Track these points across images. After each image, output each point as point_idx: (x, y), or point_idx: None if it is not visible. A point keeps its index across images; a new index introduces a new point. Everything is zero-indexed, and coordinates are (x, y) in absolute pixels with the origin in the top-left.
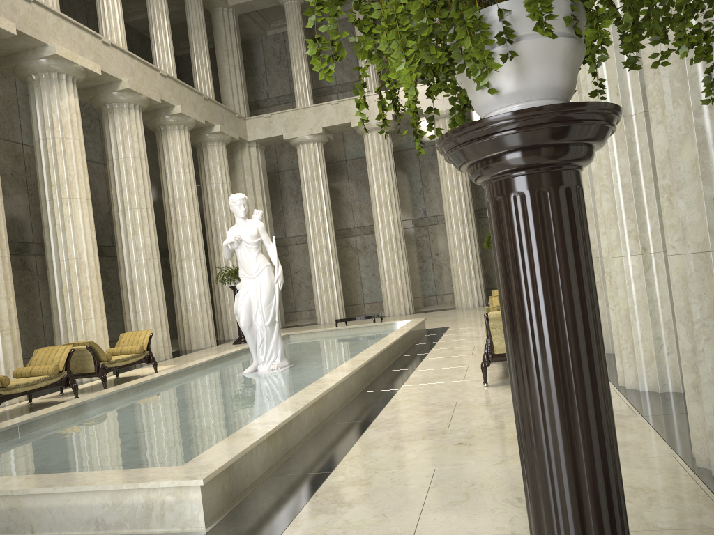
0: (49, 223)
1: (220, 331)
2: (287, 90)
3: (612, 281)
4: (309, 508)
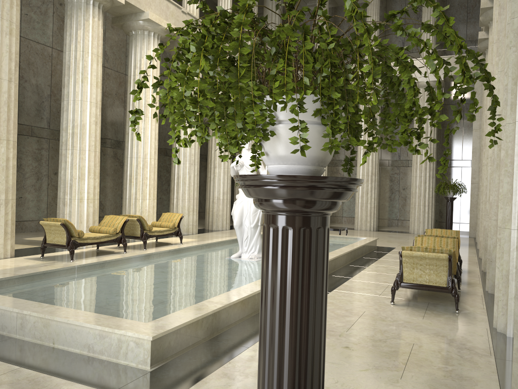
0: (129, 132)
1: None
2: None
3: (500, 246)
4: (220, 371)
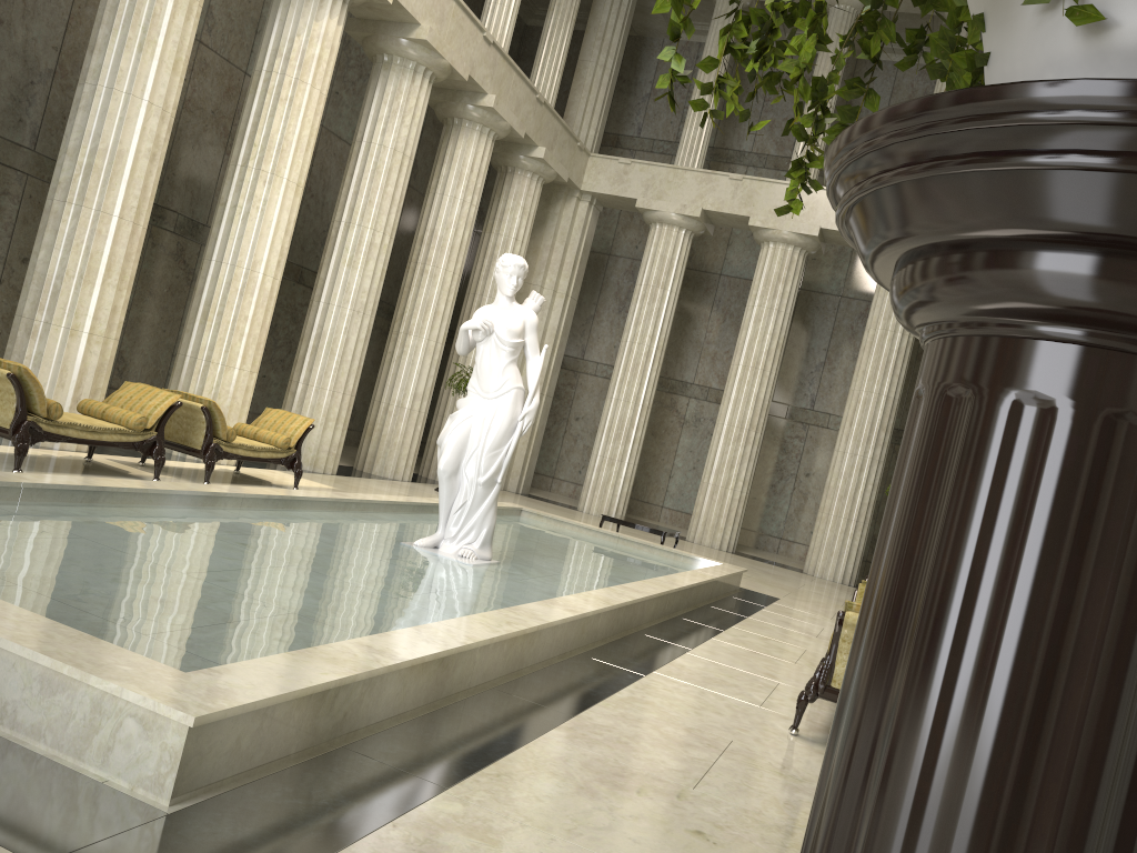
0: (228, 201)
1: (426, 463)
2: (671, 135)
3: None
4: (367, 847)
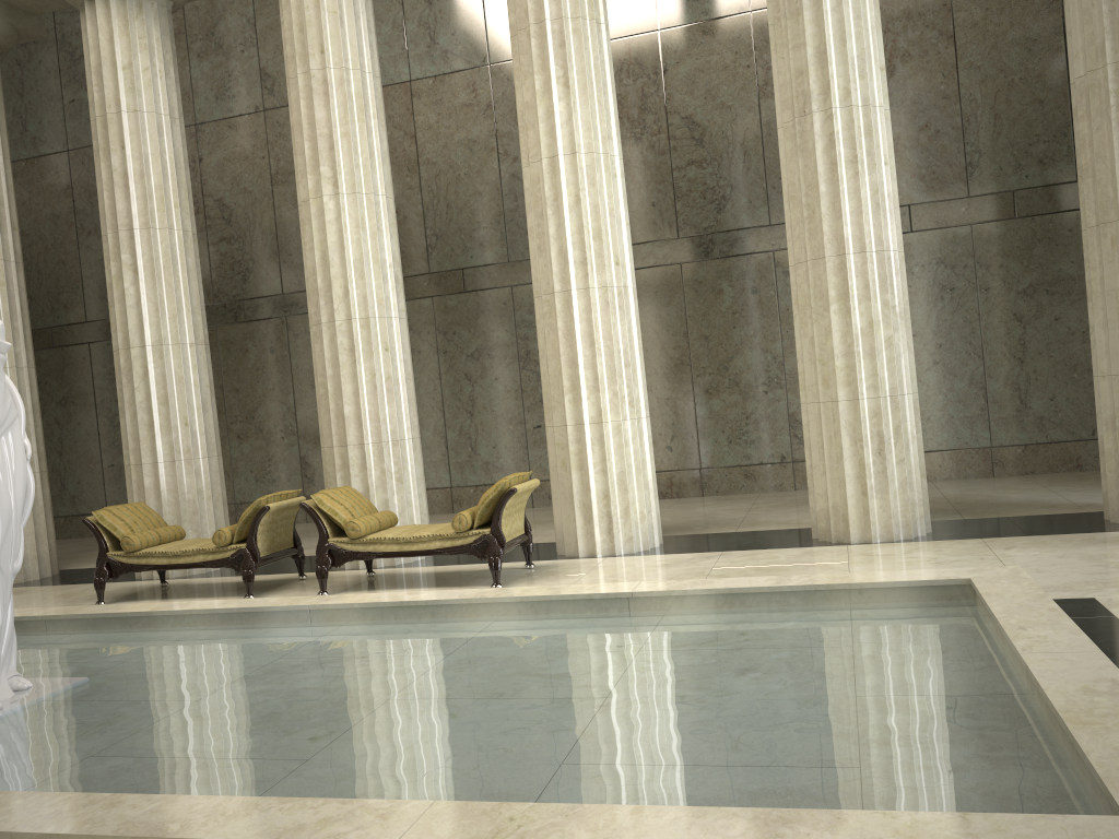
0: None
1: None
2: None
3: (605, 446)
4: None
